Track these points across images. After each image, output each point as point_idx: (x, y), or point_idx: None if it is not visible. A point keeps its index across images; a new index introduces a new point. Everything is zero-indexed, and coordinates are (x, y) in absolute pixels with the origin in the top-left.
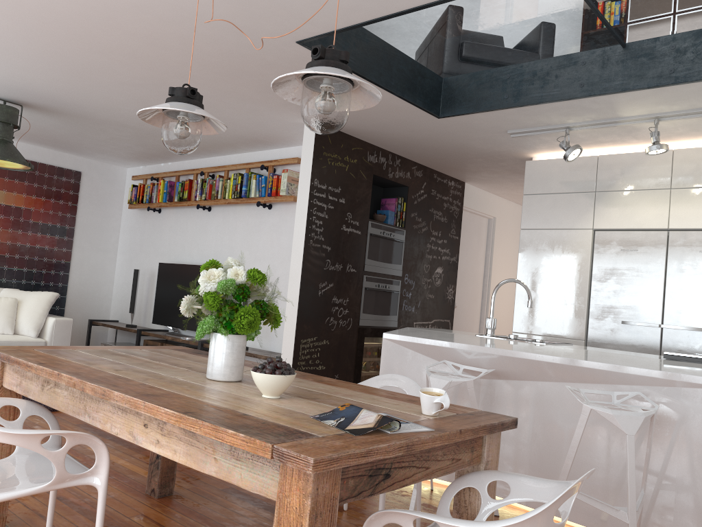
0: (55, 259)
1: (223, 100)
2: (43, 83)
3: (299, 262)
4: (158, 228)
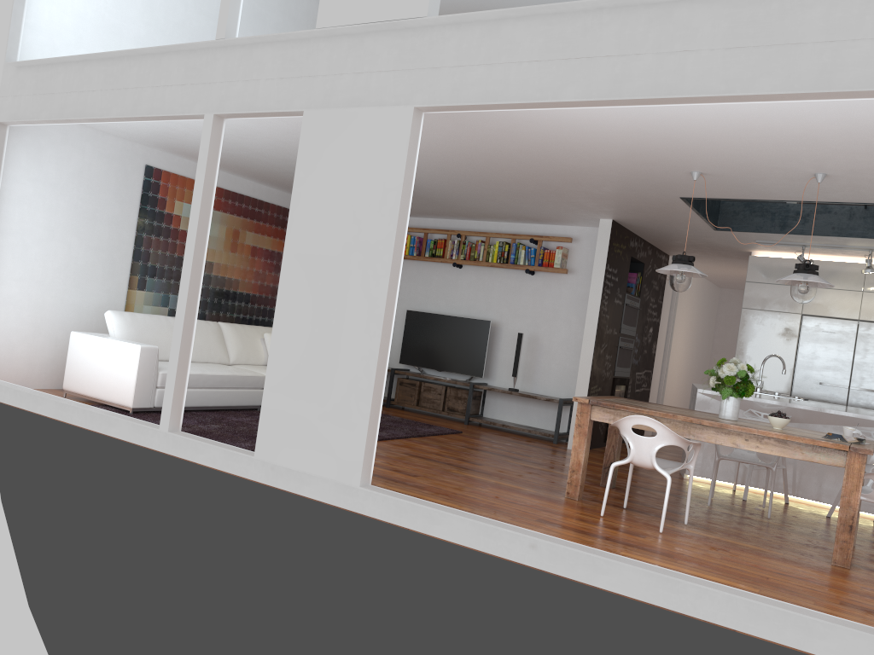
0: None
1: (559, 204)
2: (423, 180)
3: (593, 328)
4: None
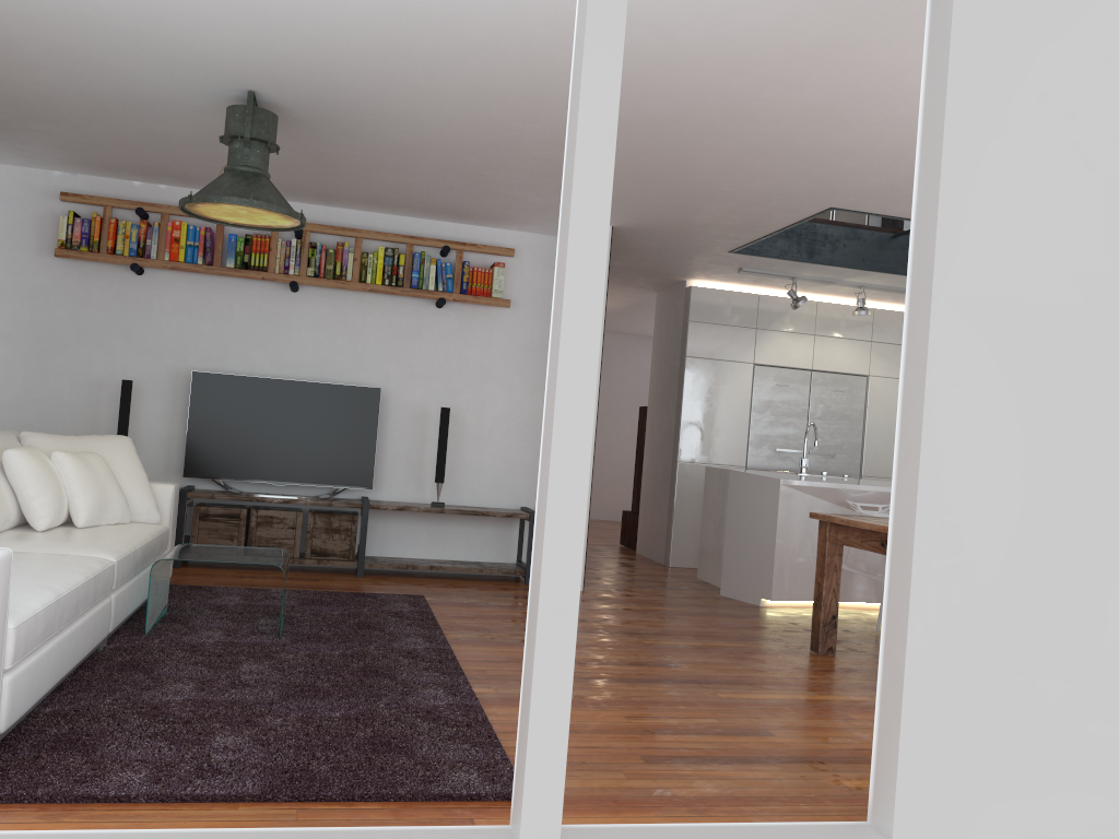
0: None
1: None
2: (433, 124)
3: None
4: (139, 304)
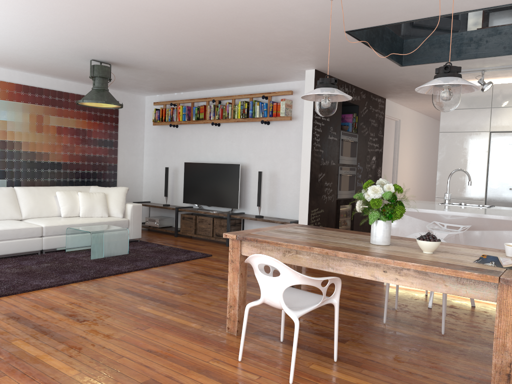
0: (108, 163)
1: (261, 59)
2: (141, 52)
3: (308, 162)
4: (177, 138)
